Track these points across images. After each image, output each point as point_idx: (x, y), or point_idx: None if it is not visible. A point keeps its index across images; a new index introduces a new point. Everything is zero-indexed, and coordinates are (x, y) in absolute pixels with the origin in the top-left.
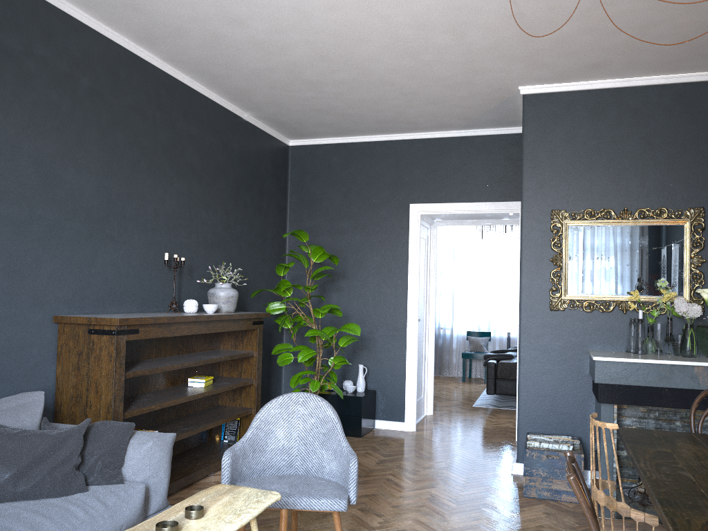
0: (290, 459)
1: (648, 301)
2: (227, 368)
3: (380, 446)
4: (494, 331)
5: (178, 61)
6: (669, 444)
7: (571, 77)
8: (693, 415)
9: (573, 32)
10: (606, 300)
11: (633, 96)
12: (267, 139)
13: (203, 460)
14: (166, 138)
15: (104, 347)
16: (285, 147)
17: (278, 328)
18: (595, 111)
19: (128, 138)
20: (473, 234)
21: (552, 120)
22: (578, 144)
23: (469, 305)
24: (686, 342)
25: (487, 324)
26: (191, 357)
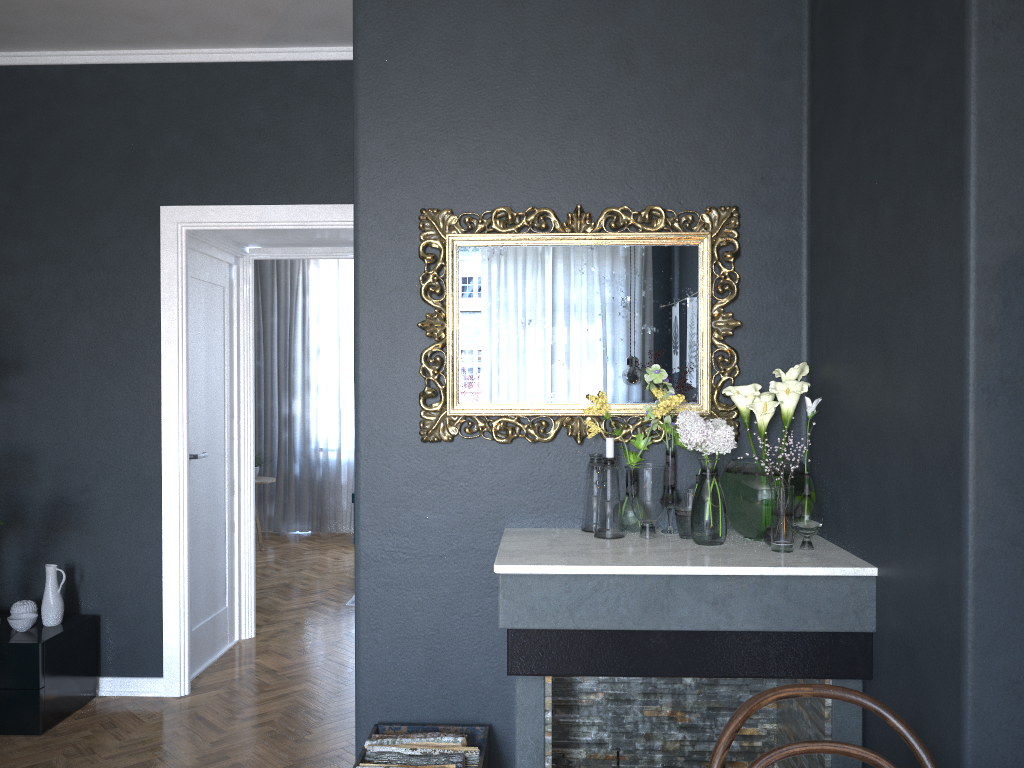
0: None
1: (629, 416)
2: None
3: (69, 763)
4: None
5: None
6: None
7: None
8: None
9: None
10: (540, 415)
11: None
12: None
13: None
14: None
15: None
16: None
17: None
18: None
19: None
20: None
21: None
22: (478, 58)
23: None
24: (703, 511)
25: None
26: None
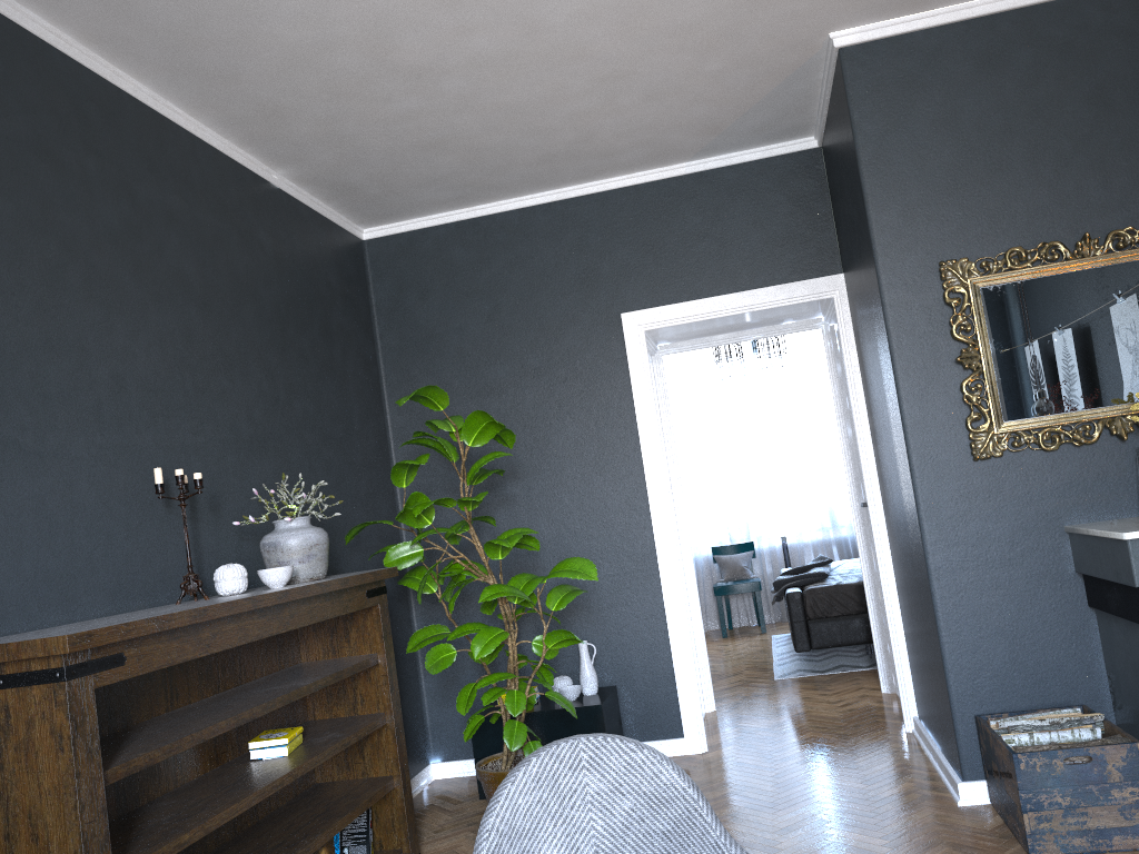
0: None
1: None
2: (324, 700)
3: None
4: (758, 539)
5: (121, 41)
6: None
7: None
8: None
9: None
10: (1082, 421)
11: (1056, 19)
12: (323, 226)
13: None
14: (117, 217)
15: (39, 717)
16: (357, 243)
17: (400, 598)
18: (988, 59)
19: (27, 213)
20: (693, 377)
21: (907, 89)
22: (966, 127)
23: (707, 502)
24: None
25: (745, 529)
26: (251, 694)
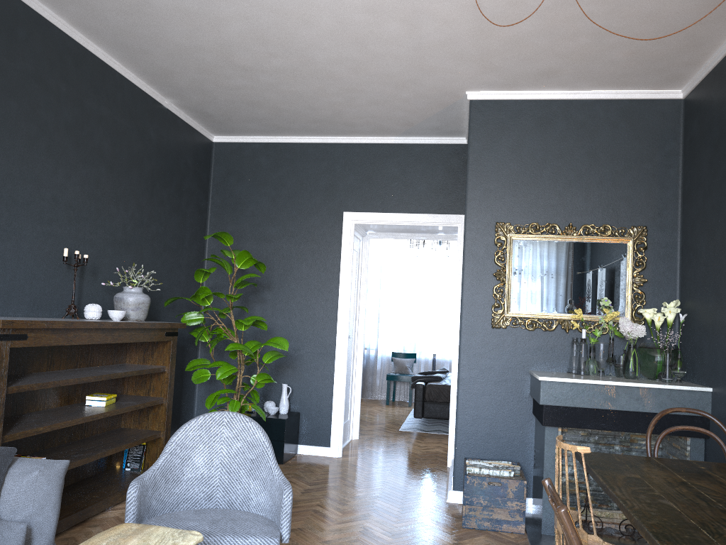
0: (210, 490)
1: (591, 321)
2: (133, 385)
3: (304, 474)
4: (419, 353)
5: (90, 27)
6: (636, 470)
7: (520, 84)
8: (650, 438)
9: (530, 32)
10: (548, 318)
11: (580, 109)
12: (190, 131)
13: (100, 491)
14: (71, 116)
15: None
16: (209, 143)
17: (193, 342)
18: (543, 122)
19: (24, 110)
20: (402, 252)
21: (499, 129)
22: (524, 155)
23: (395, 325)
24: (629, 363)
25: (413, 345)
26: (91, 371)
